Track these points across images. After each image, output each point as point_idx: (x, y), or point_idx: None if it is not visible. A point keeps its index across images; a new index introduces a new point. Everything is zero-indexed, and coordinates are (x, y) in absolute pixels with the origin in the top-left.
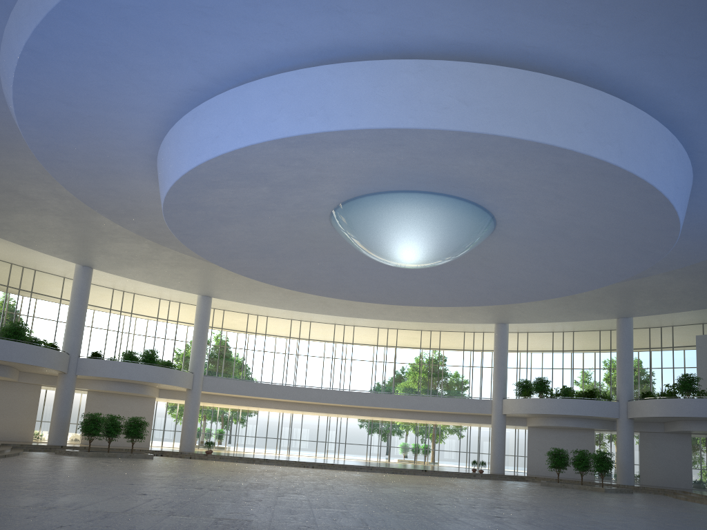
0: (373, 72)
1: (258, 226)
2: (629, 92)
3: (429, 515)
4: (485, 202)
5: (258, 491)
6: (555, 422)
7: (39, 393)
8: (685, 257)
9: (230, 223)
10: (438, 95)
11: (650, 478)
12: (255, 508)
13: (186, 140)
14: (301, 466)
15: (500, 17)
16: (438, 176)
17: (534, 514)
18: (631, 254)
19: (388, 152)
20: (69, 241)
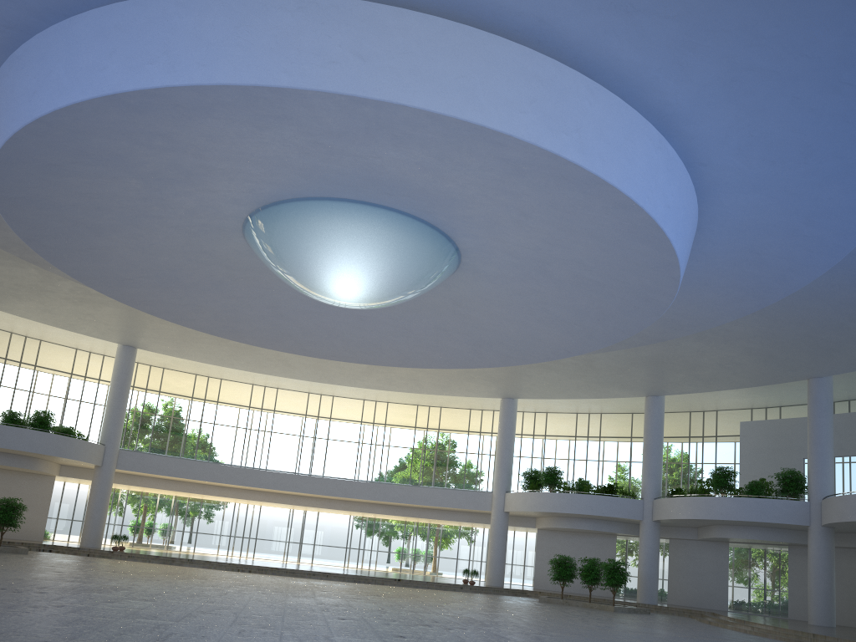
0: (236, 6)
1: (147, 240)
2: (597, 67)
3: (294, 632)
4: (437, 220)
5: (89, 595)
6: (567, 524)
7: None
8: (710, 315)
9: (105, 234)
10: (324, 44)
11: (679, 596)
12: (25, 615)
13: (2, 99)
14: (234, 569)
15: None
16: (362, 175)
17: (463, 634)
18: (630, 301)
19: (277, 131)
20: None
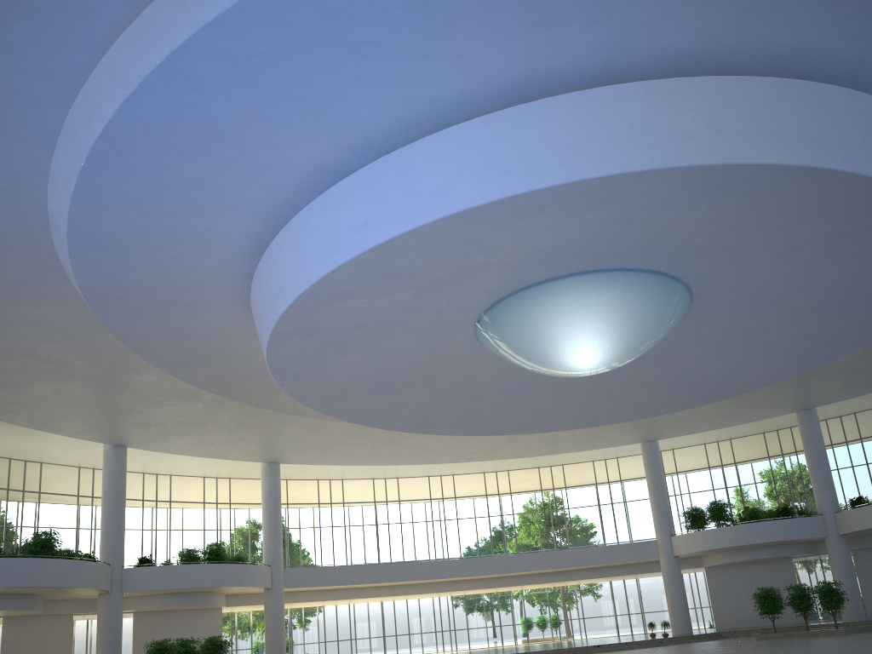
0: (586, 105)
1: (382, 349)
2: None
3: None
4: (686, 273)
5: None
6: (744, 555)
7: (71, 625)
8: None
9: (348, 350)
10: (679, 122)
11: None
12: None
13: (312, 238)
14: None
15: (759, 8)
16: (640, 242)
17: None
18: (869, 315)
19: (594, 214)
20: (98, 415)
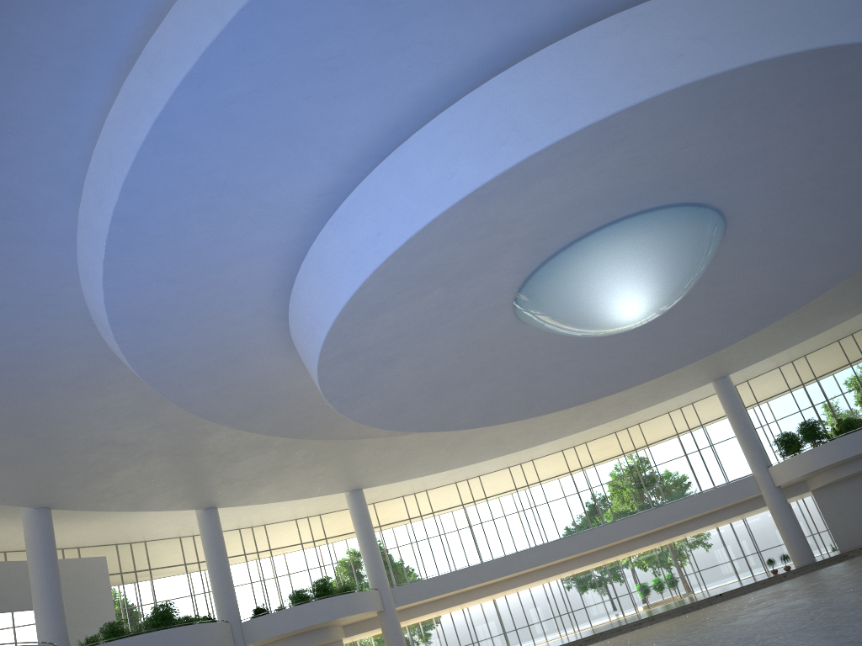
0: (565, 55)
1: (428, 352)
2: None
3: None
4: (712, 197)
5: None
6: (850, 469)
7: None
8: None
9: (396, 362)
10: (663, 44)
11: None
12: None
13: (332, 262)
14: None
15: None
16: (656, 178)
17: None
18: None
19: (601, 162)
20: (183, 484)
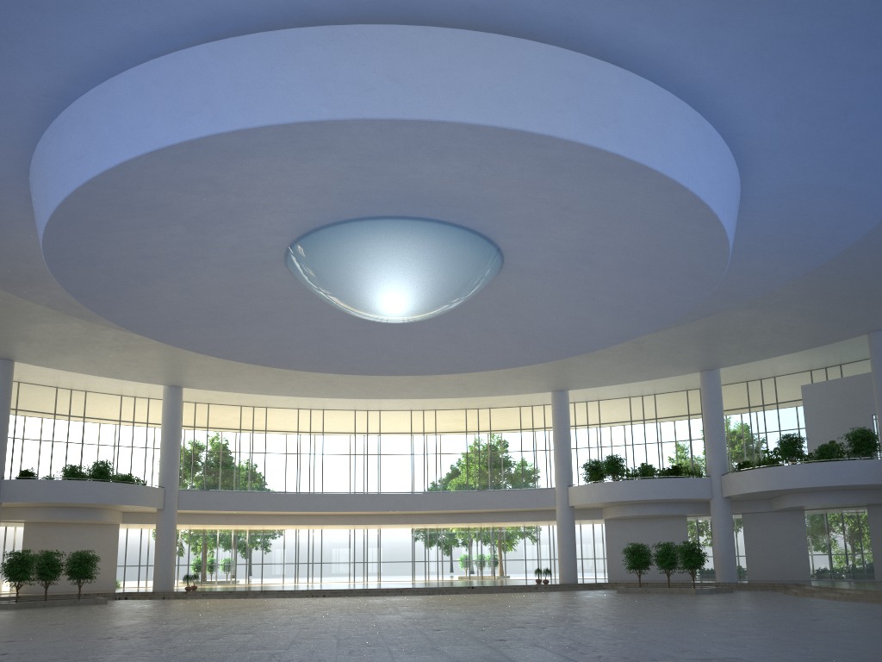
0: (269, 48)
1: (192, 281)
2: (626, 55)
3: (400, 647)
4: (478, 225)
5: (191, 635)
6: (635, 511)
7: None
8: (761, 282)
9: (153, 281)
10: (359, 72)
11: (759, 571)
12: (147, 659)
13: (48, 166)
14: (308, 595)
15: None
16: (401, 192)
17: (559, 632)
18: (680, 280)
19: (318, 161)
20: None
